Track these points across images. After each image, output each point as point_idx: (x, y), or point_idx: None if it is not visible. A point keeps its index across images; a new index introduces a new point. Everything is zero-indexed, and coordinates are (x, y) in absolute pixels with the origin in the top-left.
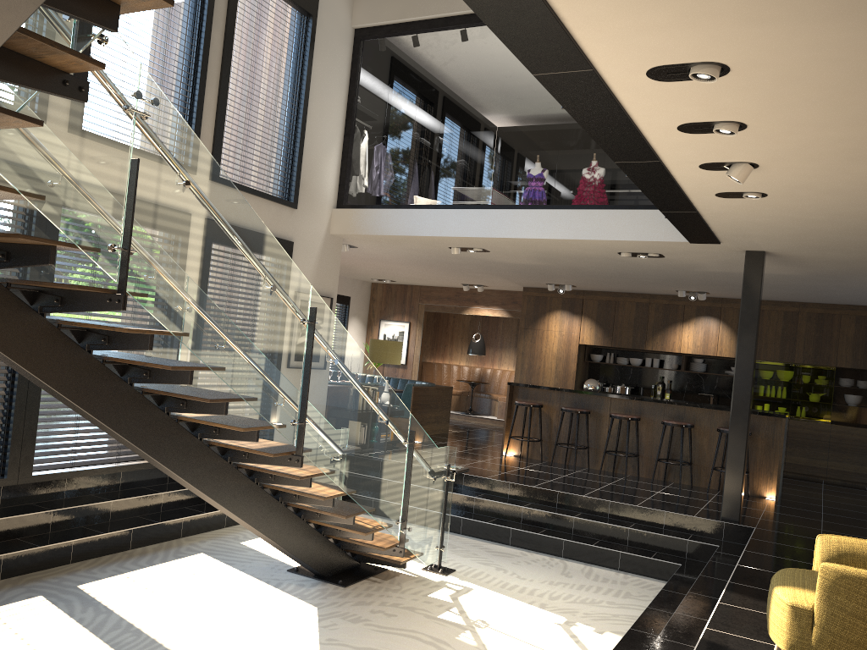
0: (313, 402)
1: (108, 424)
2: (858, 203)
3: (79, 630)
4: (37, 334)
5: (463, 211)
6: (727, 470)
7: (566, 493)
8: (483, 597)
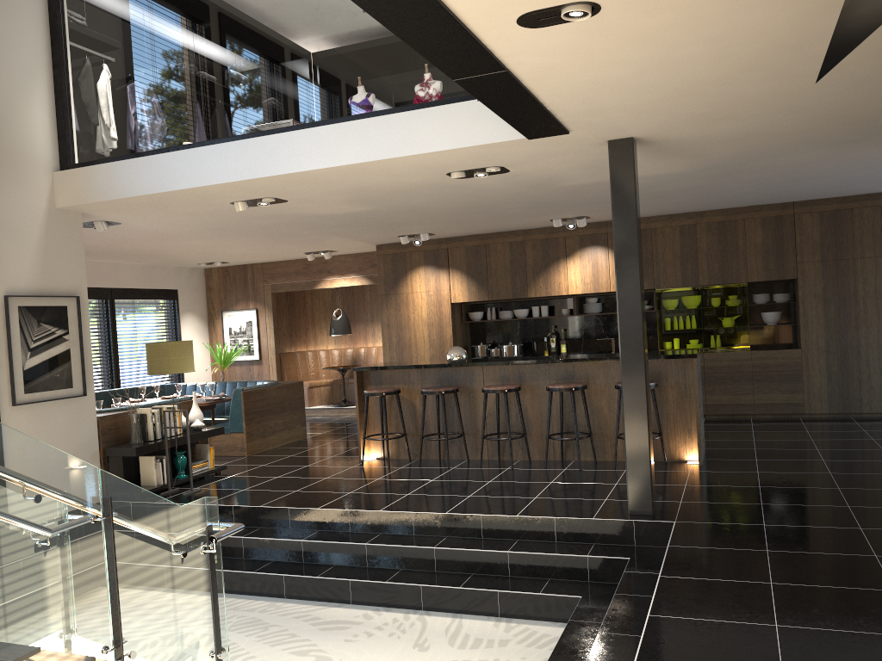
0: None
1: None
2: (751, 2)
3: None
4: None
5: (223, 146)
6: (628, 447)
7: (424, 513)
8: None
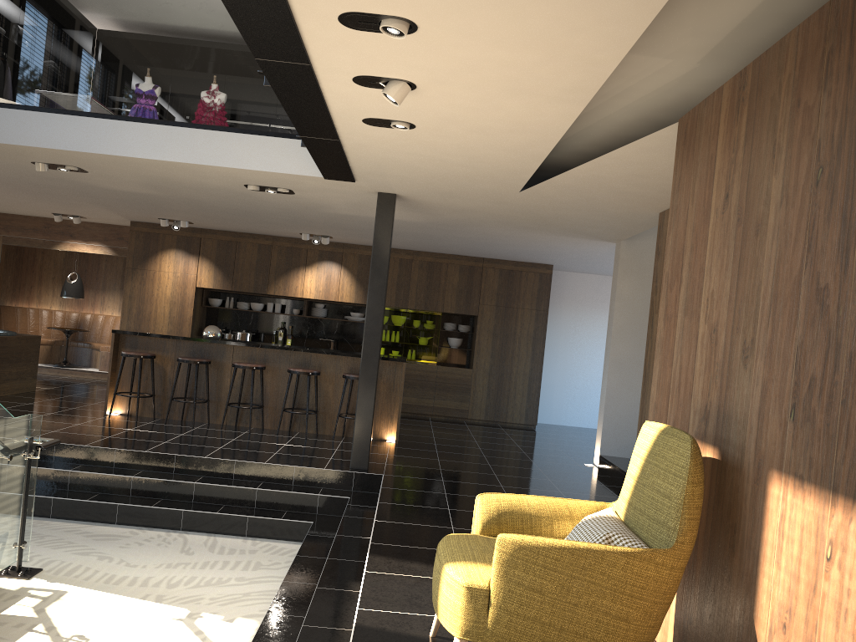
0: None
1: None
2: (498, 146)
3: None
4: None
5: (51, 115)
6: (357, 418)
7: (186, 456)
8: (82, 602)
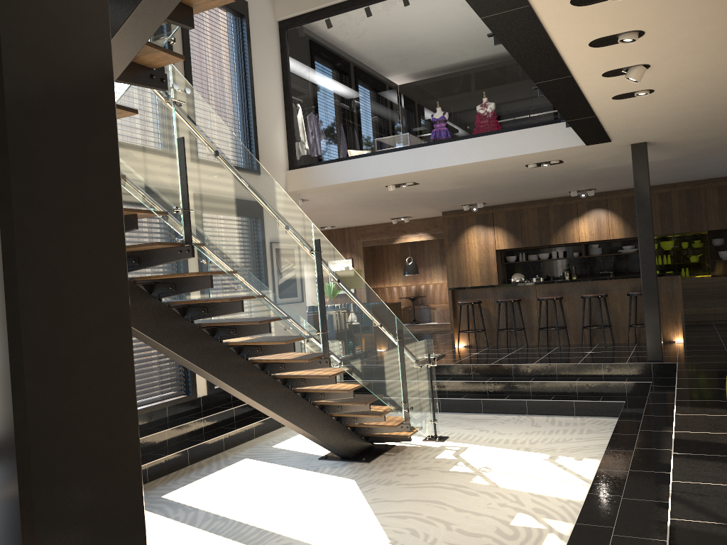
0: (328, 315)
1: (182, 355)
2: (726, 85)
3: (179, 525)
4: None
5: (395, 153)
6: (646, 321)
7: (519, 364)
8: (479, 451)
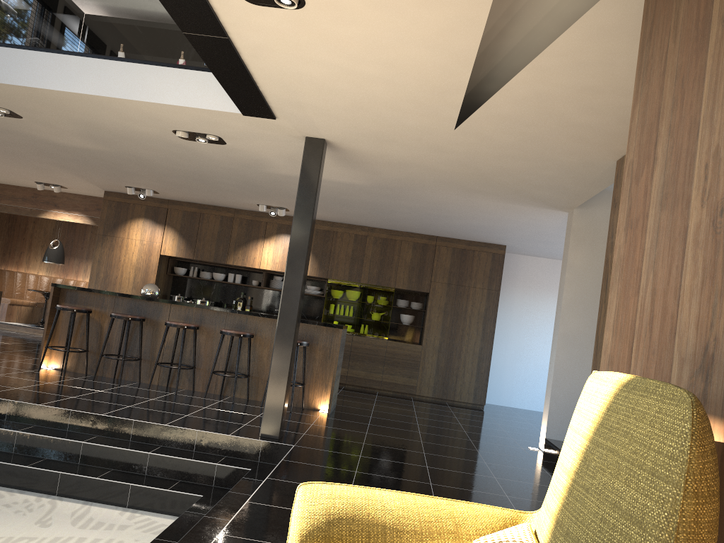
0: None
1: None
2: (413, 39)
3: None
4: None
5: None
6: (271, 381)
7: (82, 412)
8: None
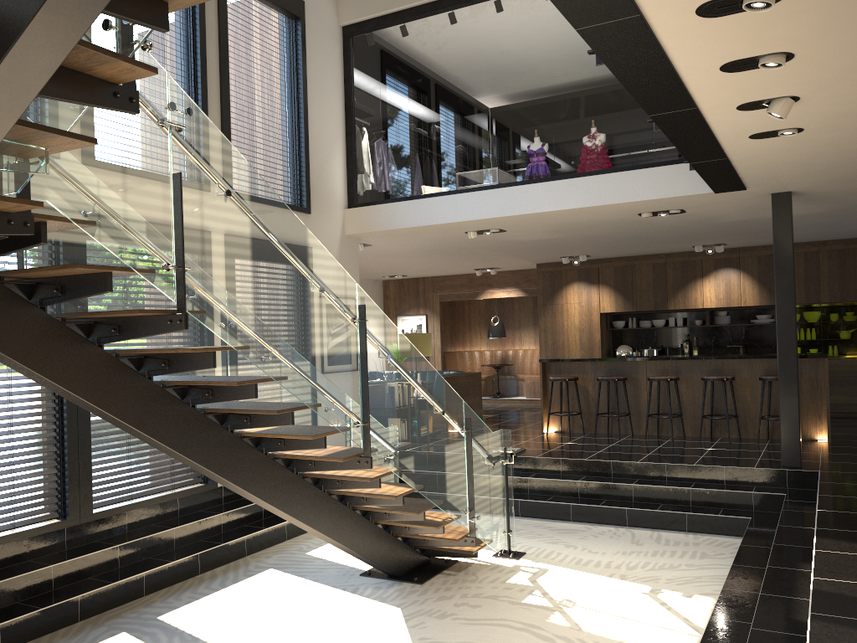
0: (373, 401)
1: (177, 449)
2: None
3: None
4: (98, 367)
5: (477, 193)
6: (782, 416)
7: (620, 462)
8: (562, 576)
